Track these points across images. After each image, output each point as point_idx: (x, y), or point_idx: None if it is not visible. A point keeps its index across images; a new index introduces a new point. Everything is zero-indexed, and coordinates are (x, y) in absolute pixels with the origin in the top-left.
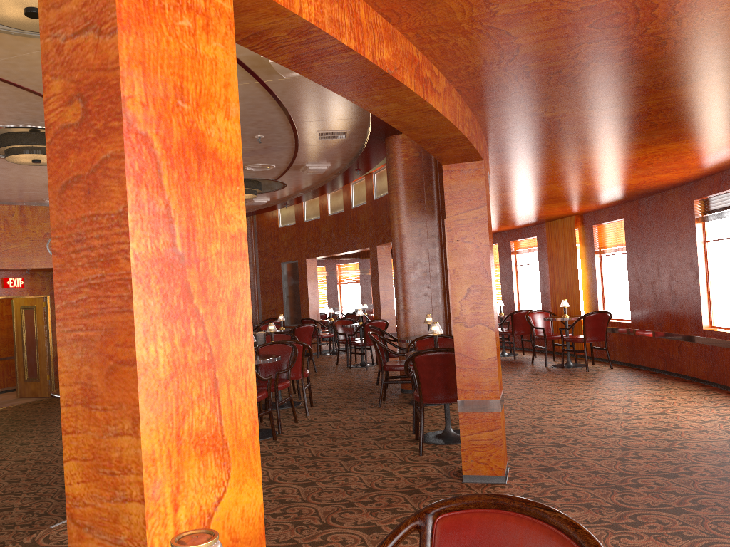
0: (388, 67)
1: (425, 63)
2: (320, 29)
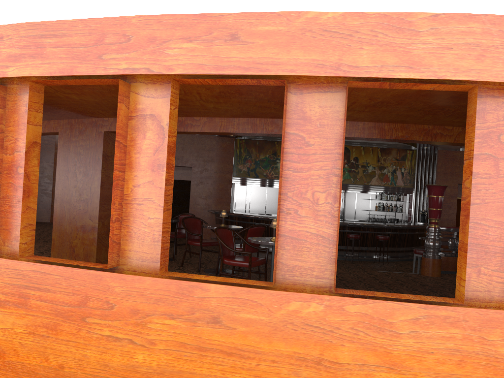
0: (401, 137)
1: (436, 128)
2: (362, 137)
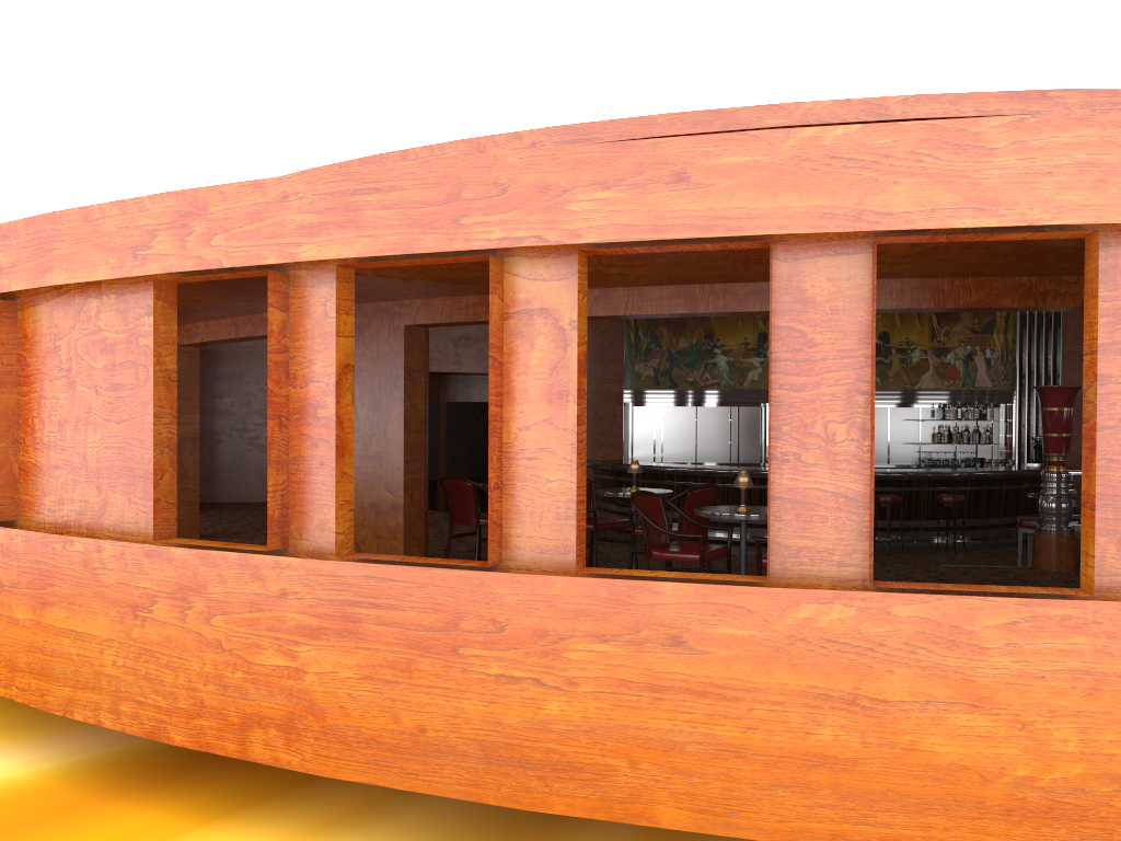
0: (976, 303)
1: (1045, 281)
2: (900, 308)
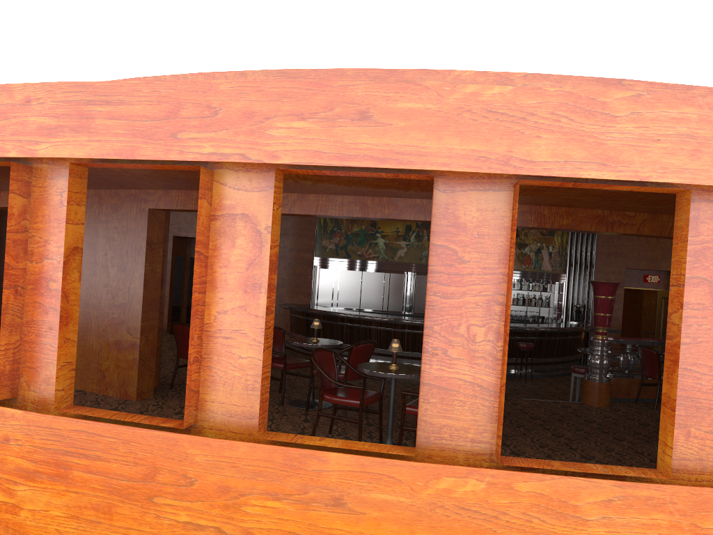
0: (566, 226)
1: (614, 214)
2: None
